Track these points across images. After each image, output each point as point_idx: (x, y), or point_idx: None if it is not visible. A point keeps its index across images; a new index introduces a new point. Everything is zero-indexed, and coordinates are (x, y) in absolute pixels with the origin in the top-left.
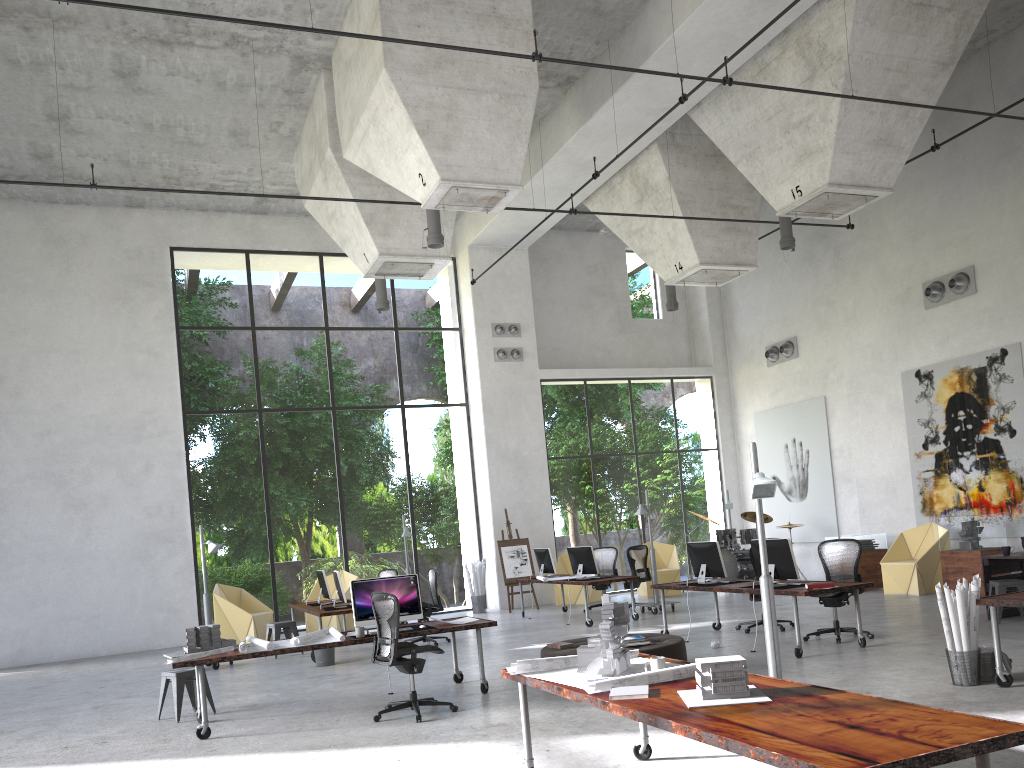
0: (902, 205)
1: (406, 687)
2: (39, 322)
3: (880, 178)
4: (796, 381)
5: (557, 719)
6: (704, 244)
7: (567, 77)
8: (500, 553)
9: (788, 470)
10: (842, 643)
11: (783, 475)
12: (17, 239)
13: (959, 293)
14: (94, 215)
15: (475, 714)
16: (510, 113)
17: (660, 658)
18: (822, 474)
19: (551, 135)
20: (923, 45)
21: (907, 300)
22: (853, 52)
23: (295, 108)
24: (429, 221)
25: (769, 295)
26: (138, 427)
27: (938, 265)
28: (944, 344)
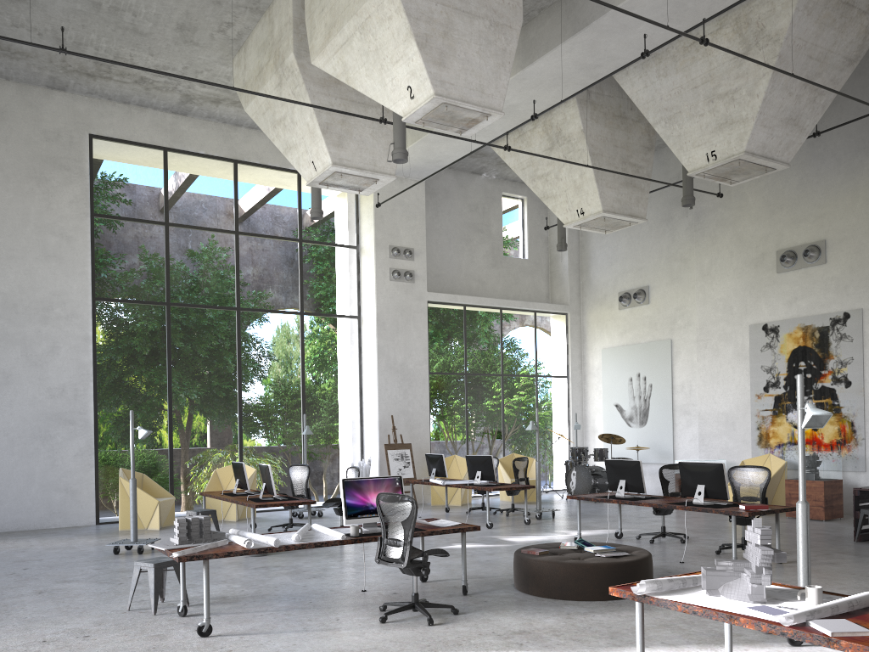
0: (763, 182)
1: (373, 584)
2: None
3: (783, 153)
4: (645, 324)
5: (576, 628)
6: (607, 194)
7: None
8: (386, 455)
9: (631, 400)
10: None
11: (625, 404)
12: None
13: (810, 262)
14: (13, 91)
15: (482, 618)
16: (497, 41)
17: (819, 587)
18: (663, 406)
19: None
20: (840, 40)
21: (760, 264)
22: (789, 36)
23: (250, 11)
24: (396, 136)
25: (626, 248)
26: (46, 308)
27: (792, 236)
28: (792, 304)
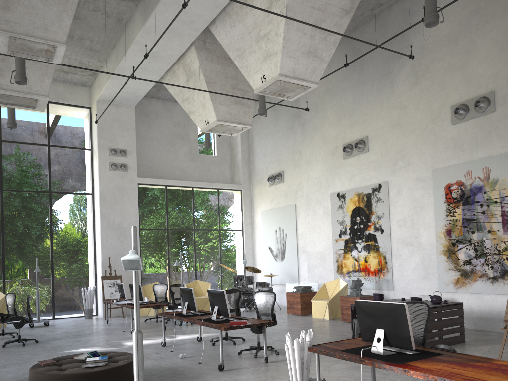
0: (335, 100)
1: None
2: None
3: (311, 76)
4: (282, 195)
5: None
6: (220, 109)
7: None
8: (102, 284)
9: (276, 244)
10: (258, 358)
11: (274, 246)
12: None
13: (360, 151)
14: None
15: None
16: None
17: None
18: (292, 247)
19: (130, 32)
20: None
21: (335, 153)
22: None
23: None
24: (16, 66)
25: (271, 147)
26: None
27: (351, 135)
28: (351, 179)
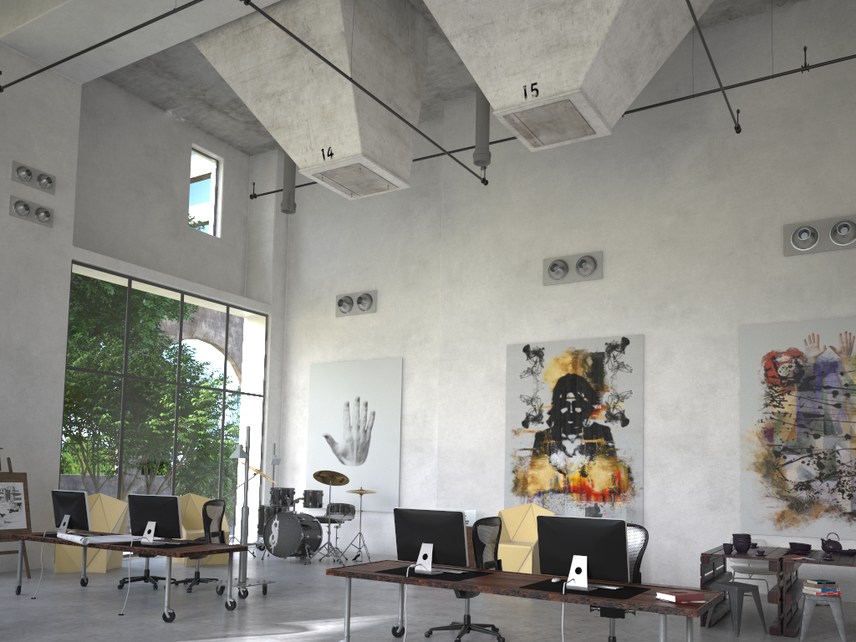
0: (530, 178)
1: None
2: None
3: (610, 111)
4: (370, 337)
5: None
6: (368, 133)
7: None
8: None
9: (346, 430)
10: None
11: (339, 435)
12: None
13: (585, 275)
14: None
15: None
16: None
17: None
18: (388, 439)
19: None
20: None
21: (524, 273)
22: None
23: None
24: None
25: (349, 242)
26: None
27: (563, 244)
28: (560, 323)
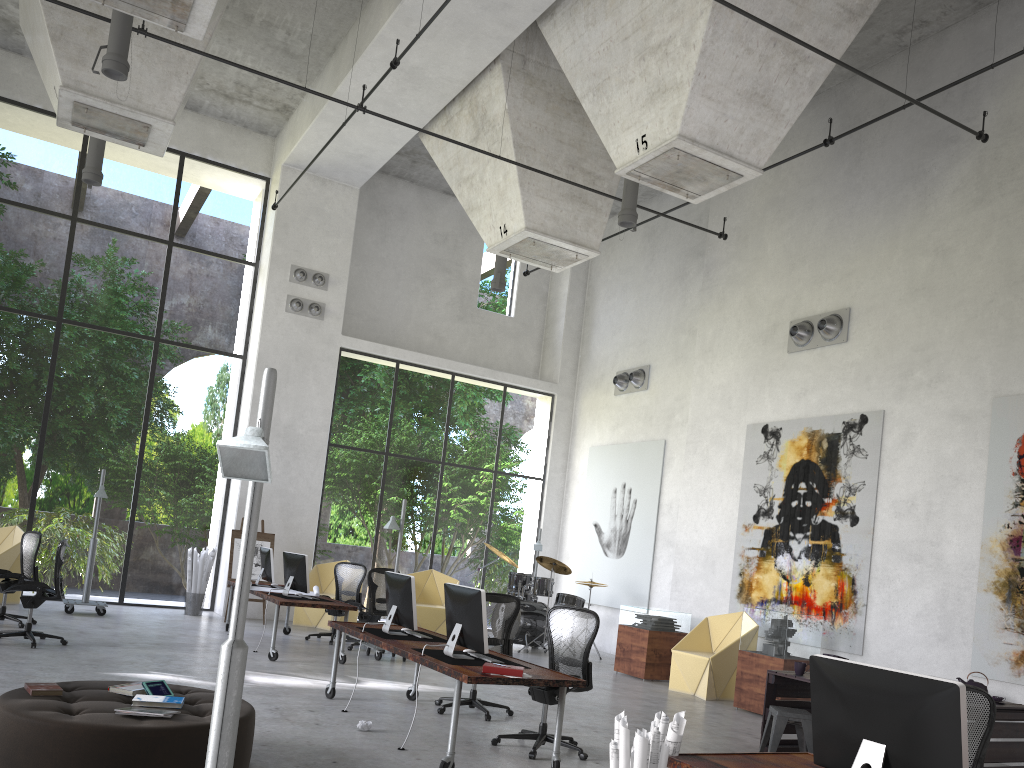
0: (787, 225)
1: None
2: None
3: (748, 149)
4: (640, 417)
5: None
6: (536, 206)
7: None
8: (232, 545)
9: (611, 519)
10: (536, 760)
11: (605, 524)
12: None
13: (828, 339)
14: None
15: None
16: None
17: None
18: (645, 531)
19: (371, 19)
20: None
21: (771, 339)
22: None
23: None
24: (110, 36)
25: (632, 313)
26: None
27: (812, 302)
28: (800, 398)
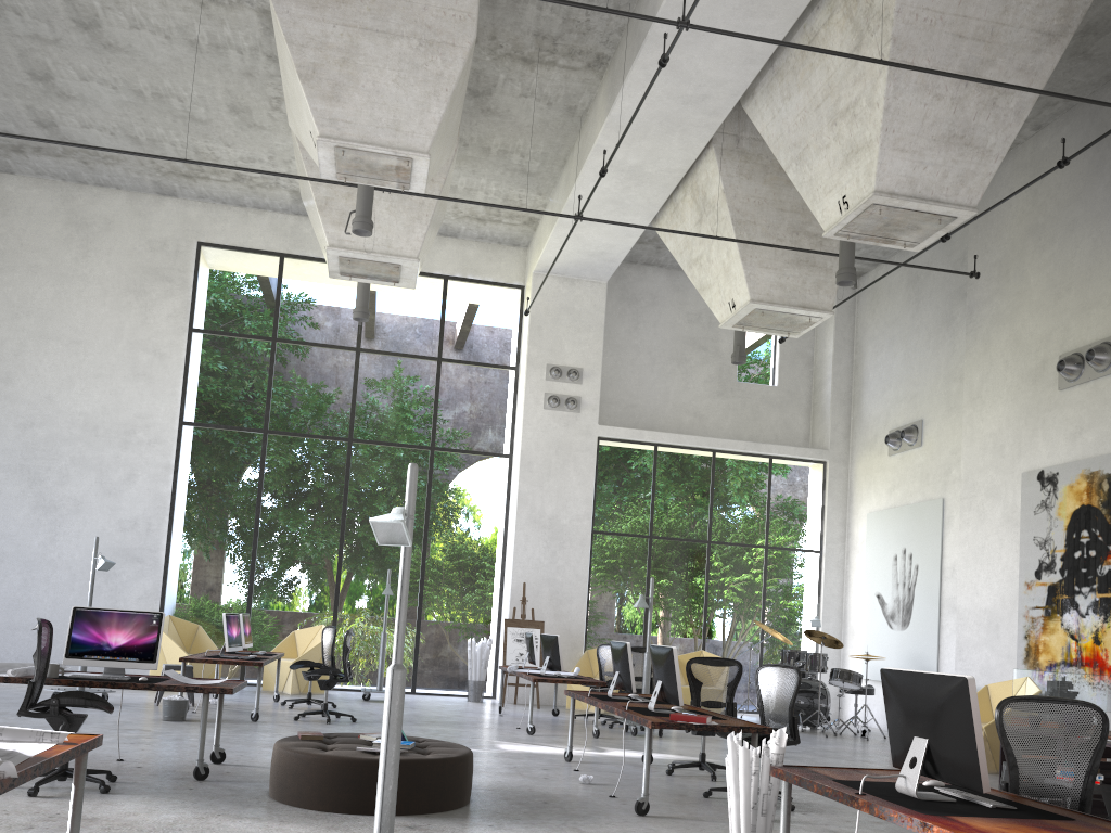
0: (1049, 252)
1: (157, 757)
2: (44, 307)
3: (956, 191)
4: (916, 476)
5: (161, 827)
6: (760, 277)
7: (596, 55)
8: (505, 634)
9: (894, 588)
10: None
11: (888, 594)
12: (38, 217)
13: (1100, 370)
14: (123, 200)
15: (110, 801)
16: (429, 64)
17: None
18: (928, 598)
19: (589, 131)
20: (1016, 5)
21: (1040, 377)
22: (903, 7)
23: None
24: (357, 202)
25: (901, 366)
26: (128, 432)
27: (1081, 332)
28: (1076, 438)
